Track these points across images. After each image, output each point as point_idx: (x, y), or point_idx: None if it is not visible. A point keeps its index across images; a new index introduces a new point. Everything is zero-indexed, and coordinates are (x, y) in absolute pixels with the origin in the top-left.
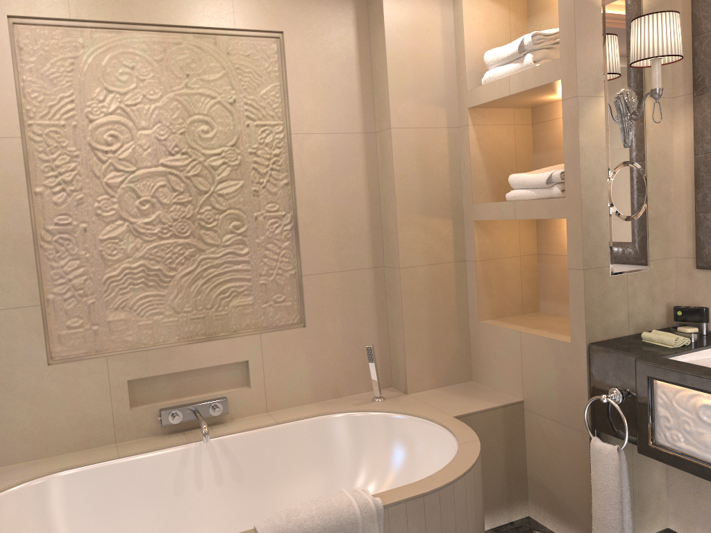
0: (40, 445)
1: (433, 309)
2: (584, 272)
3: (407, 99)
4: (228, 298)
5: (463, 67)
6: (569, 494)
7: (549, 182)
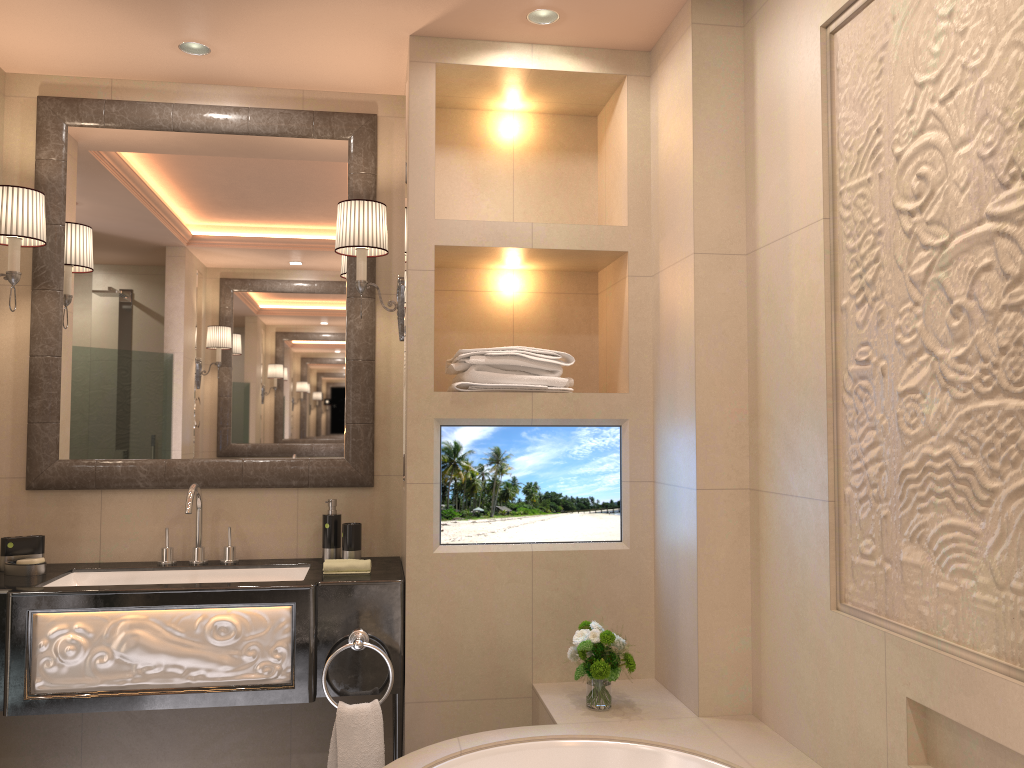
0: (819, 742)
1: None
2: None
3: None
4: None
5: None
6: None
7: None
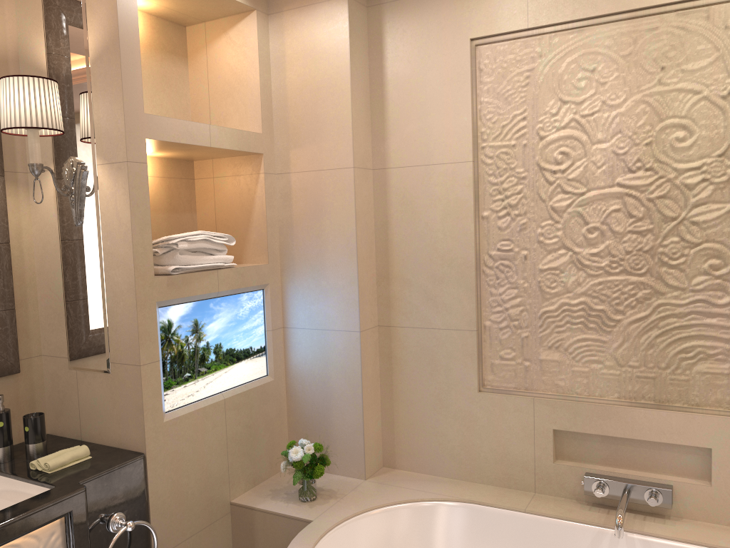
0: (465, 468)
1: None
2: None
3: None
4: (691, 360)
5: None
6: None
7: None
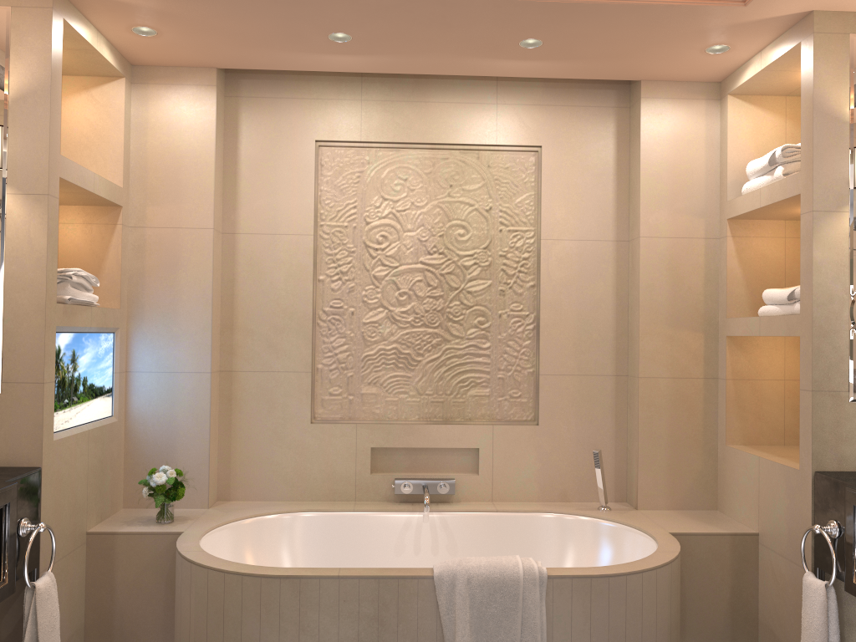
0: (297, 490)
1: (674, 424)
2: (812, 393)
3: (660, 209)
4: (466, 387)
5: (725, 178)
6: (792, 641)
7: (793, 298)
